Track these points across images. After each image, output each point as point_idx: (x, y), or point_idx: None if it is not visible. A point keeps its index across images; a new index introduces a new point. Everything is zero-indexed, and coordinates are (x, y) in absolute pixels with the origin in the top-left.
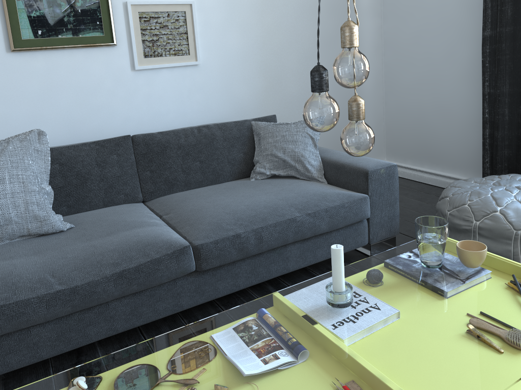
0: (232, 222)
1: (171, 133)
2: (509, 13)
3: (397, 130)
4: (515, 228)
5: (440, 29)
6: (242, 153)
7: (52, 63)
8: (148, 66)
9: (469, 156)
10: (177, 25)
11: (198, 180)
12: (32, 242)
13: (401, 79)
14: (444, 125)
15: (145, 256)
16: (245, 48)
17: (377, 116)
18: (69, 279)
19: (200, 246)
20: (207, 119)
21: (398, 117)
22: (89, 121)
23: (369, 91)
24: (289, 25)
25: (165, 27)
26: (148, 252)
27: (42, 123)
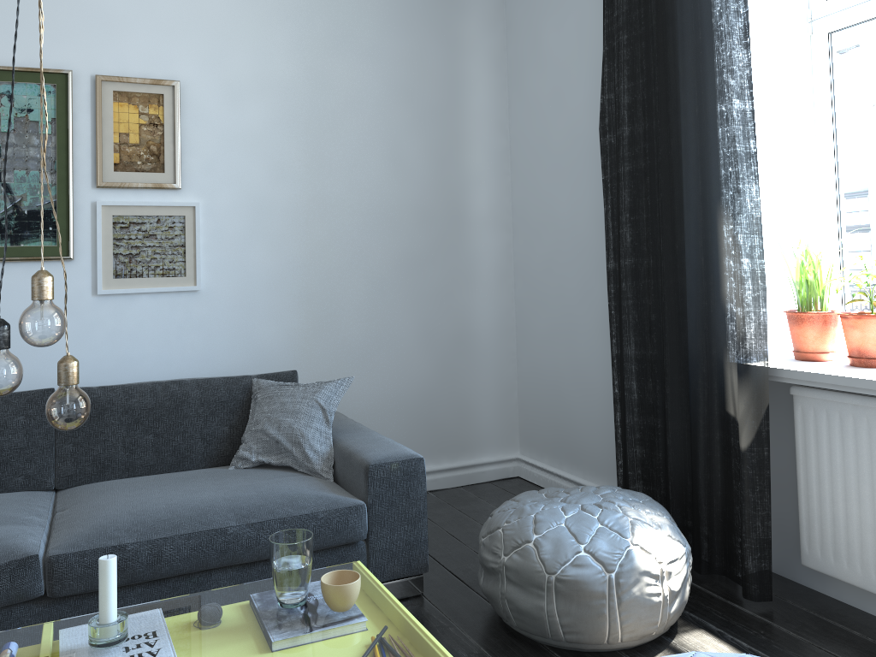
0: (126, 526)
1: (119, 389)
2: (628, 238)
3: (532, 405)
4: (547, 571)
5: (574, 253)
6: (227, 425)
7: None
8: (117, 290)
9: (613, 454)
10: (170, 234)
11: (148, 463)
12: None
13: (534, 325)
14: (583, 402)
15: None
16: (277, 269)
17: (503, 380)
18: None
19: (55, 557)
20: (206, 370)
21: (532, 385)
22: None
23: (488, 341)
24: (352, 239)
25: (152, 237)
26: None
27: None
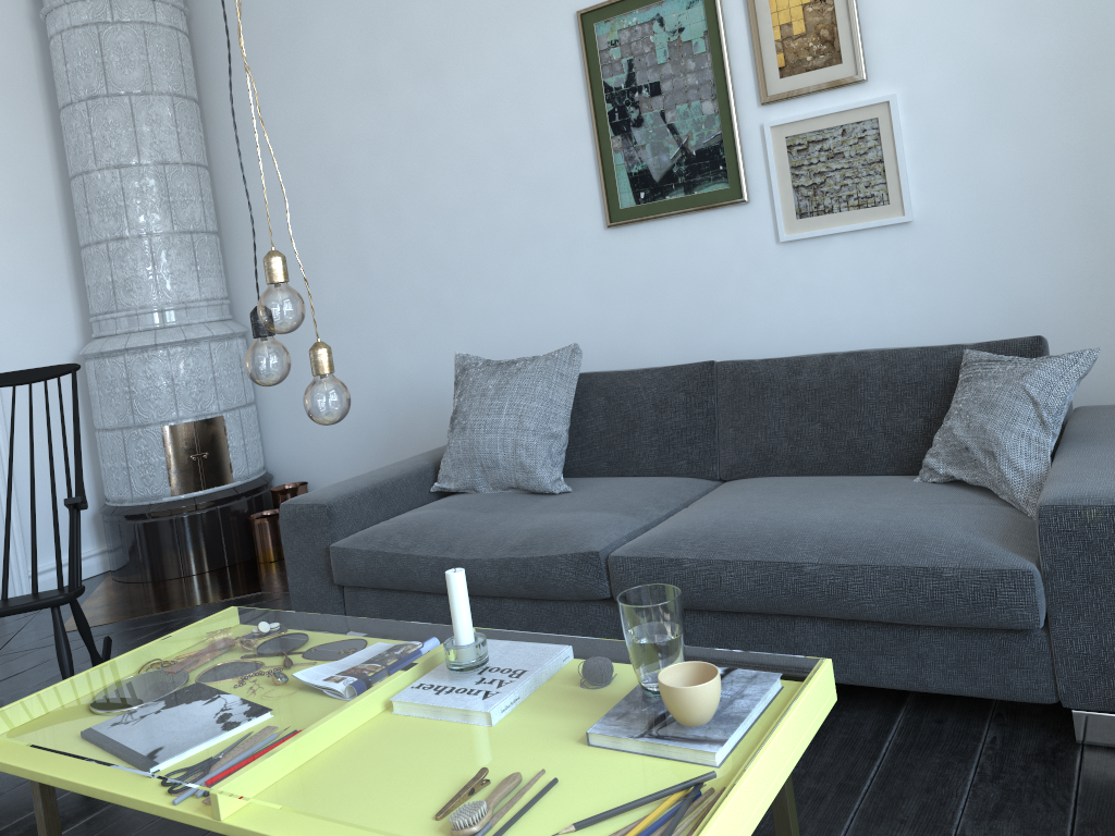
0: (695, 537)
1: (782, 362)
2: None
3: None
4: None
5: None
6: (921, 418)
7: (657, 240)
8: (802, 234)
9: None
10: (861, 148)
11: (817, 460)
12: (511, 498)
13: None
14: None
15: (545, 549)
16: (1034, 173)
17: None
18: (464, 548)
19: (613, 558)
20: (936, 336)
21: None
22: (710, 332)
23: None
24: None
25: (837, 156)
26: (553, 544)
27: (647, 332)
